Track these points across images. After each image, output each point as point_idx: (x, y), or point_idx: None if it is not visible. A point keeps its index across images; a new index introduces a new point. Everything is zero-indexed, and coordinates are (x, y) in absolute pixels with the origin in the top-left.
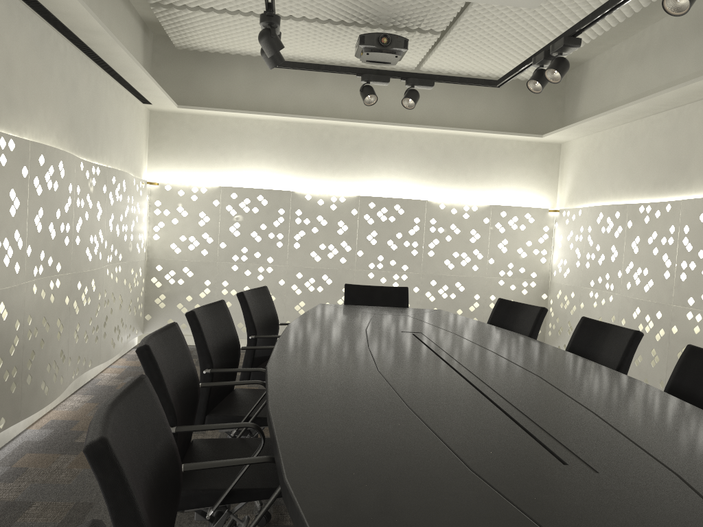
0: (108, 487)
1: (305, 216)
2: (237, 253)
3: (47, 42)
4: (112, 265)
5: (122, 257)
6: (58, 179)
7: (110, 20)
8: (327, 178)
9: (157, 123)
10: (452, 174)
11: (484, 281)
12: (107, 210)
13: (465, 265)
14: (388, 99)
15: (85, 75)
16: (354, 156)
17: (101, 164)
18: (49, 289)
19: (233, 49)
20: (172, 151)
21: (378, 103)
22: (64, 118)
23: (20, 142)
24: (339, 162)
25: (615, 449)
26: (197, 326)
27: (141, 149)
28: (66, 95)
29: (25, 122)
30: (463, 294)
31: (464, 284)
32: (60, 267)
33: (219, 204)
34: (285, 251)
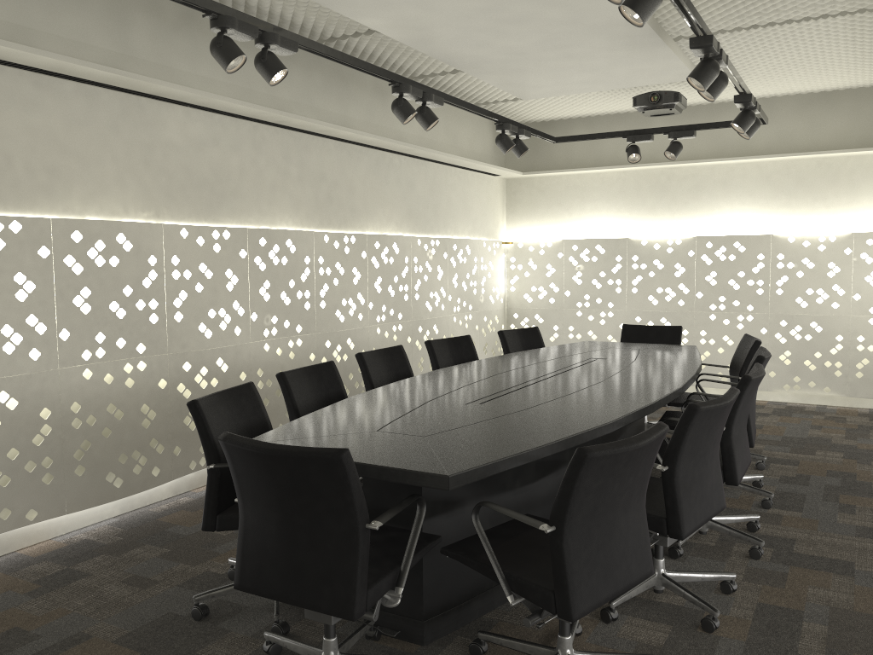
0: (282, 388)
1: (642, 261)
2: (581, 300)
3: (382, 163)
4: (460, 314)
5: (472, 307)
6: (392, 255)
7: (447, 123)
8: (665, 221)
9: (512, 189)
10: (807, 202)
11: (848, 320)
12: (449, 271)
13: (822, 303)
14: (727, 132)
15: (422, 174)
16: (693, 195)
17: (445, 236)
18: (391, 331)
19: (562, 116)
20: (525, 212)
21: (717, 138)
22: (402, 210)
23: (359, 236)
24: (677, 204)
25: (525, 402)
26: (430, 349)
27: (496, 215)
28: (403, 194)
29: (367, 221)
30: (821, 335)
31: (821, 324)
32: (401, 316)
33: (562, 256)
34: (623, 296)
